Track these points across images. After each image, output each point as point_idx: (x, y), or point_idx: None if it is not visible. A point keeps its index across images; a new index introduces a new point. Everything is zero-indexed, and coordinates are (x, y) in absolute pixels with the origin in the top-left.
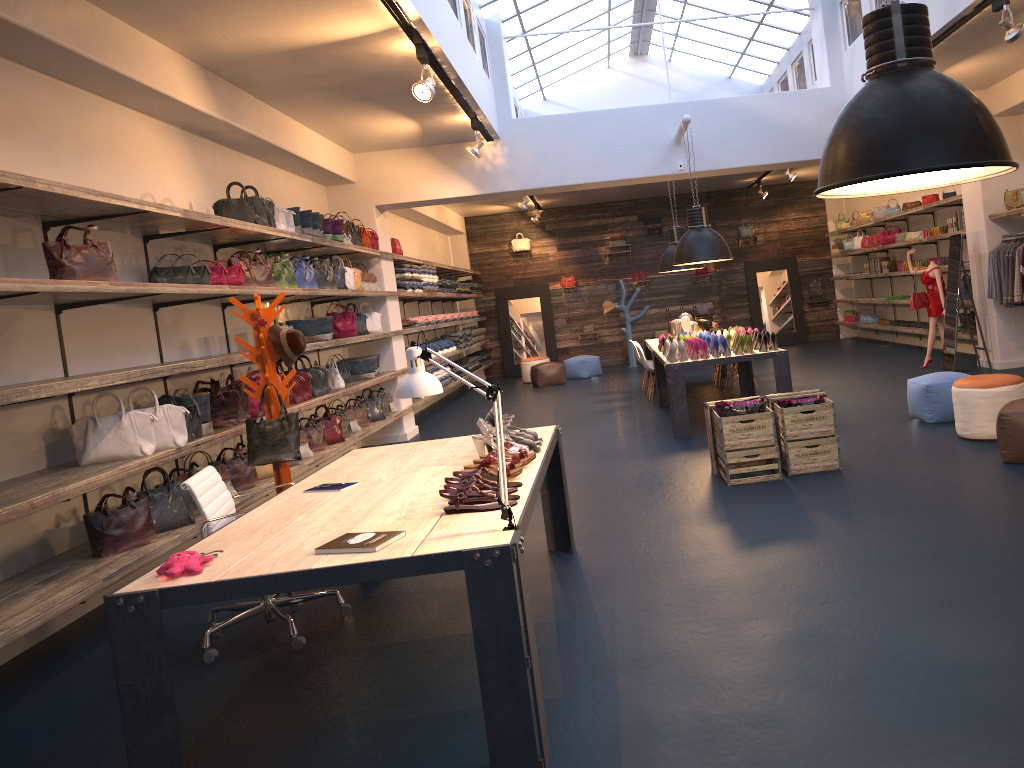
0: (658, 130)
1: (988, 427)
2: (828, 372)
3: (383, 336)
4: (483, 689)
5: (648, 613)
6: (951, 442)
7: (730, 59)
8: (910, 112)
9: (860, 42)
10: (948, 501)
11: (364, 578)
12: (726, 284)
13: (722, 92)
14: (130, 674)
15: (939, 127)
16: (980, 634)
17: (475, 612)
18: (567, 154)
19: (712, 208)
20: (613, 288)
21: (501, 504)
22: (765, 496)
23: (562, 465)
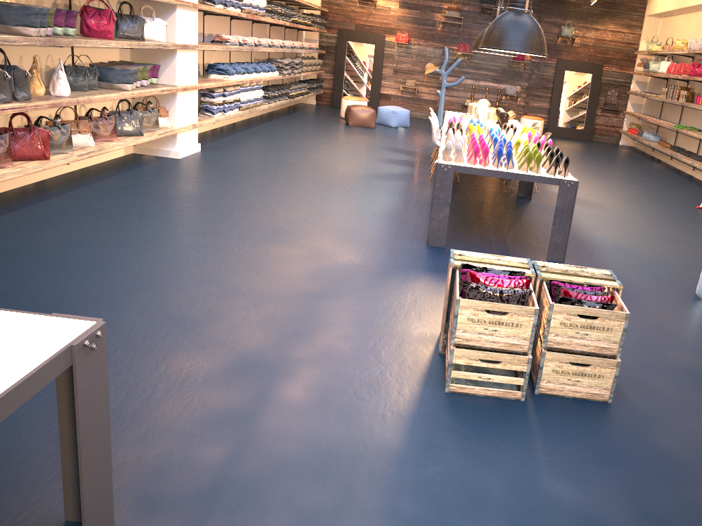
0: None
1: None
2: (606, 186)
3: (156, 47)
4: None
5: None
6: None
7: None
8: None
9: None
10: None
11: None
12: (537, 74)
13: None
14: None
15: None
16: None
17: None
18: None
19: (543, 3)
20: (439, 53)
21: None
22: (489, 449)
23: (78, 414)
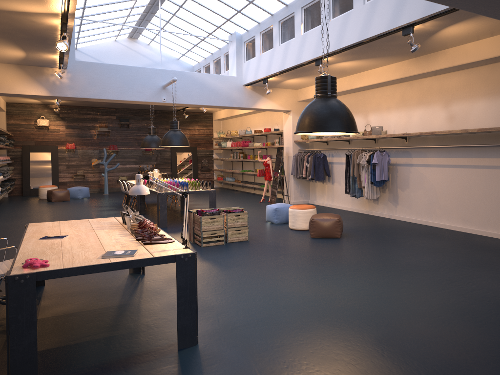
0: (155, 80)
1: (302, 225)
2: (218, 202)
3: None
4: (178, 309)
5: (199, 292)
6: (288, 230)
7: (181, 51)
8: (334, 112)
9: (253, 61)
10: (297, 250)
11: (134, 266)
12: (160, 156)
13: (174, 65)
14: (16, 312)
15: (342, 118)
16: (329, 289)
17: (178, 279)
18: (105, 83)
19: (157, 118)
20: (97, 152)
21: (183, 238)
22: (221, 250)
23: None
